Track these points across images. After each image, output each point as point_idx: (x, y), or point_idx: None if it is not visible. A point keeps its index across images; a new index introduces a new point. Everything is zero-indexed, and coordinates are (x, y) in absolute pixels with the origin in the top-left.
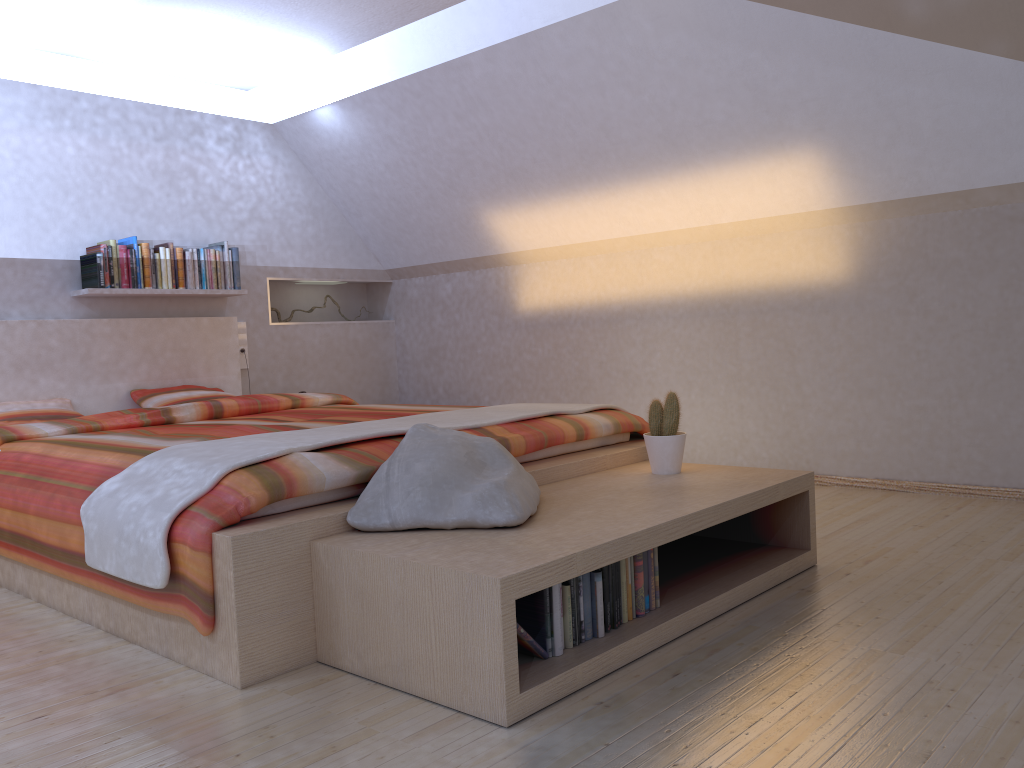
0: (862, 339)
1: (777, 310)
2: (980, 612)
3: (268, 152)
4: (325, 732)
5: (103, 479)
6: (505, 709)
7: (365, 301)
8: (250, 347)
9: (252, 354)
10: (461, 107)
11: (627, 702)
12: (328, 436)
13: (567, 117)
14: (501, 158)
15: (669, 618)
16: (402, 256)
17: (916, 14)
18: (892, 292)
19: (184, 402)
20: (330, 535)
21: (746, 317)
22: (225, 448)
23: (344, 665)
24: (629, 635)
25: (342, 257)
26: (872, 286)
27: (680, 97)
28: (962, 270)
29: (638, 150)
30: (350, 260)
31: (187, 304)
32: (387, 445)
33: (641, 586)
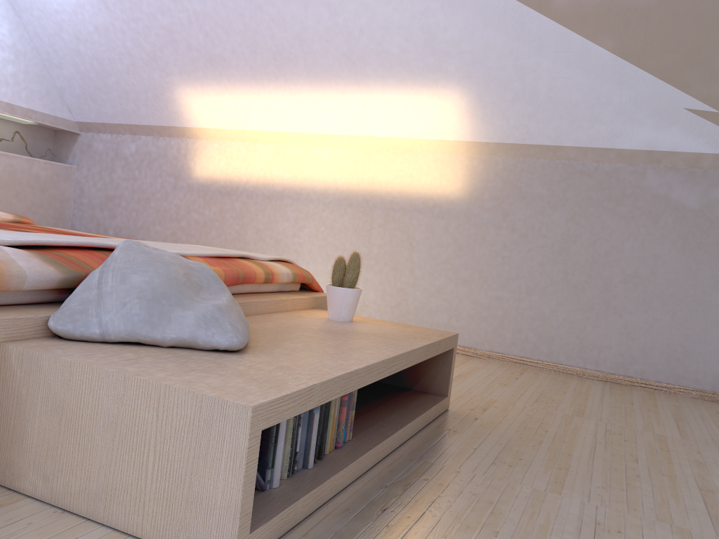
0: (465, 242)
1: (405, 210)
2: (590, 458)
3: None
4: None
5: None
6: None
7: (51, 145)
8: None
9: None
10: None
11: None
12: (28, 237)
13: (271, 21)
14: (205, 44)
15: (365, 451)
16: (94, 112)
17: (560, 3)
18: (492, 210)
19: None
20: (25, 339)
21: (381, 212)
22: None
23: (23, 487)
24: (336, 467)
25: (37, 100)
26: (478, 204)
27: (368, 26)
28: (543, 203)
29: (323, 62)
30: (44, 105)
31: None
32: (95, 255)
33: (344, 420)
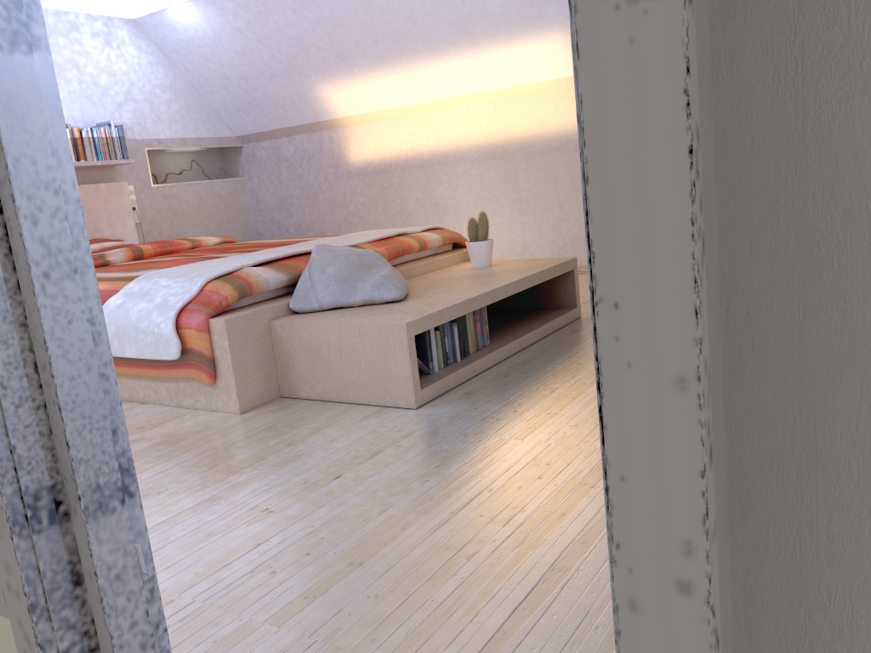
0: None
1: (544, 151)
2: None
3: (133, 43)
4: (308, 424)
5: (103, 299)
6: (414, 398)
7: (221, 163)
8: (139, 205)
9: (141, 211)
10: (297, 4)
11: (481, 391)
12: (257, 257)
13: (382, 11)
14: (331, 44)
15: (497, 349)
16: (250, 124)
17: None
18: None
19: (100, 251)
20: (280, 317)
21: (522, 158)
22: (192, 269)
23: (301, 395)
24: (475, 359)
25: (202, 128)
26: None
27: None
28: None
29: (437, 35)
30: (208, 130)
31: (85, 174)
32: (300, 260)
33: (479, 331)
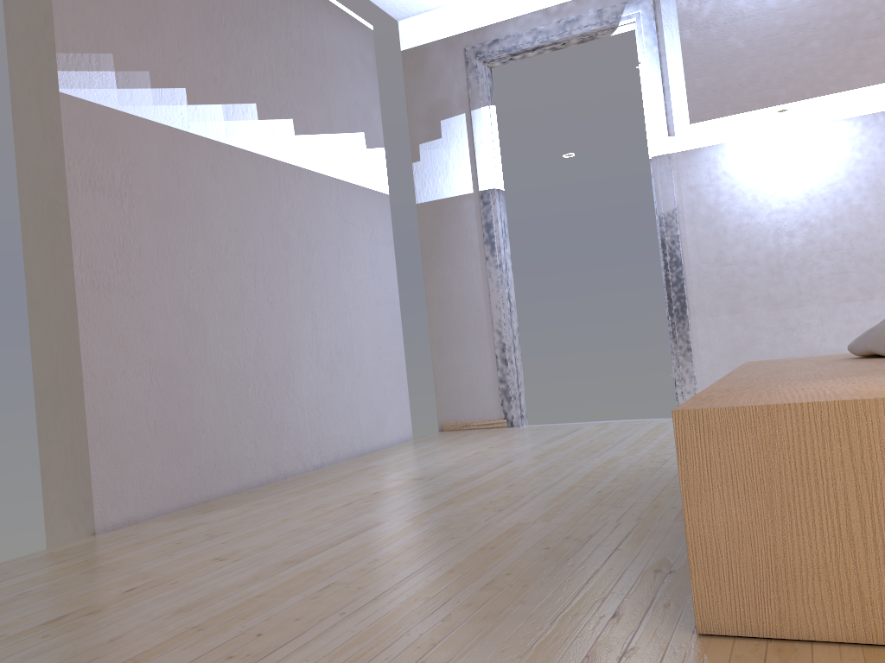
0: None
1: None
2: (418, 572)
3: None
4: None
5: None
6: None
7: None
8: None
9: None
10: None
11: None
12: None
13: None
14: None
15: None
16: None
17: None
18: None
19: None
20: None
21: None
22: None
23: None
24: None
25: None
26: None
27: None
28: None
29: None
30: None
31: None
32: None
33: None
